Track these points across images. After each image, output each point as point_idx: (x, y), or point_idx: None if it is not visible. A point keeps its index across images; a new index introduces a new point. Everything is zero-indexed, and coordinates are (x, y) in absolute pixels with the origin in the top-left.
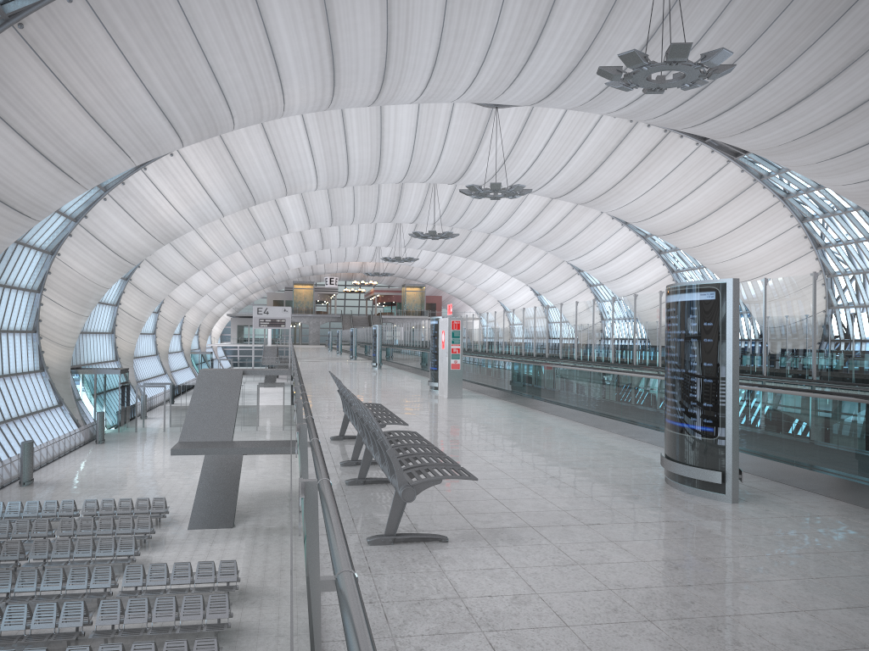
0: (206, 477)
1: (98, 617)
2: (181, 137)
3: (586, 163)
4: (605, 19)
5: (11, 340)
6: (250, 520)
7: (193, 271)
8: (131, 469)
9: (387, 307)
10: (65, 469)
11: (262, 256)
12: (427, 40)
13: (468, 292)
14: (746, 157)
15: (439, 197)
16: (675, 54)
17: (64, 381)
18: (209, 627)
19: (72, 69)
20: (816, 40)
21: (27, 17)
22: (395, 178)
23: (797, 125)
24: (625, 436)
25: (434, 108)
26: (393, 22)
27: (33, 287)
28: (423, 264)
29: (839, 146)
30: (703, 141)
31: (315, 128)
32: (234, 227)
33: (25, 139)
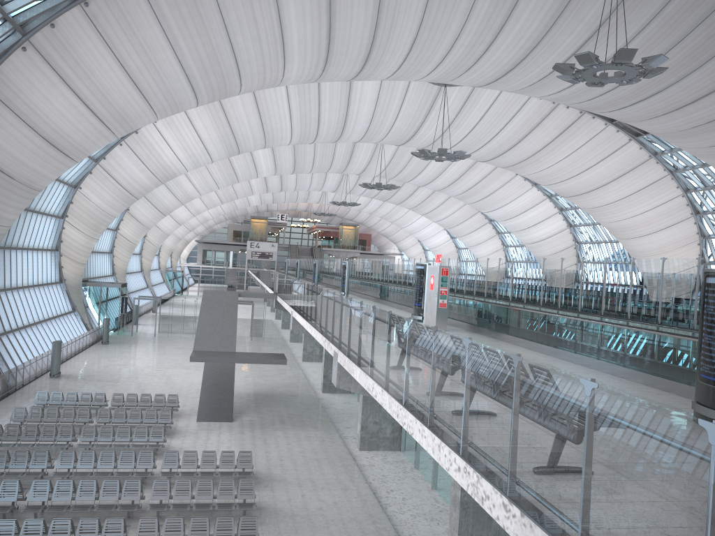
0: (207, 379)
1: (152, 493)
2: (198, 100)
3: (513, 135)
4: (554, 21)
5: (40, 256)
6: (245, 416)
7: (178, 205)
8: (136, 367)
9: (325, 240)
10: (83, 364)
11: (232, 195)
12: (407, 31)
13: (393, 232)
14: (645, 137)
15: (383, 155)
16: (622, 57)
17: (77, 291)
18: (241, 506)
19: (122, 41)
20: None
21: None
22: (354, 138)
23: (698, 115)
24: (617, 377)
25: (394, 84)
26: (382, 15)
27: (58, 214)
28: (360, 208)
29: None
30: (611, 122)
31: (295, 95)
32: (215, 171)
33: (78, 96)
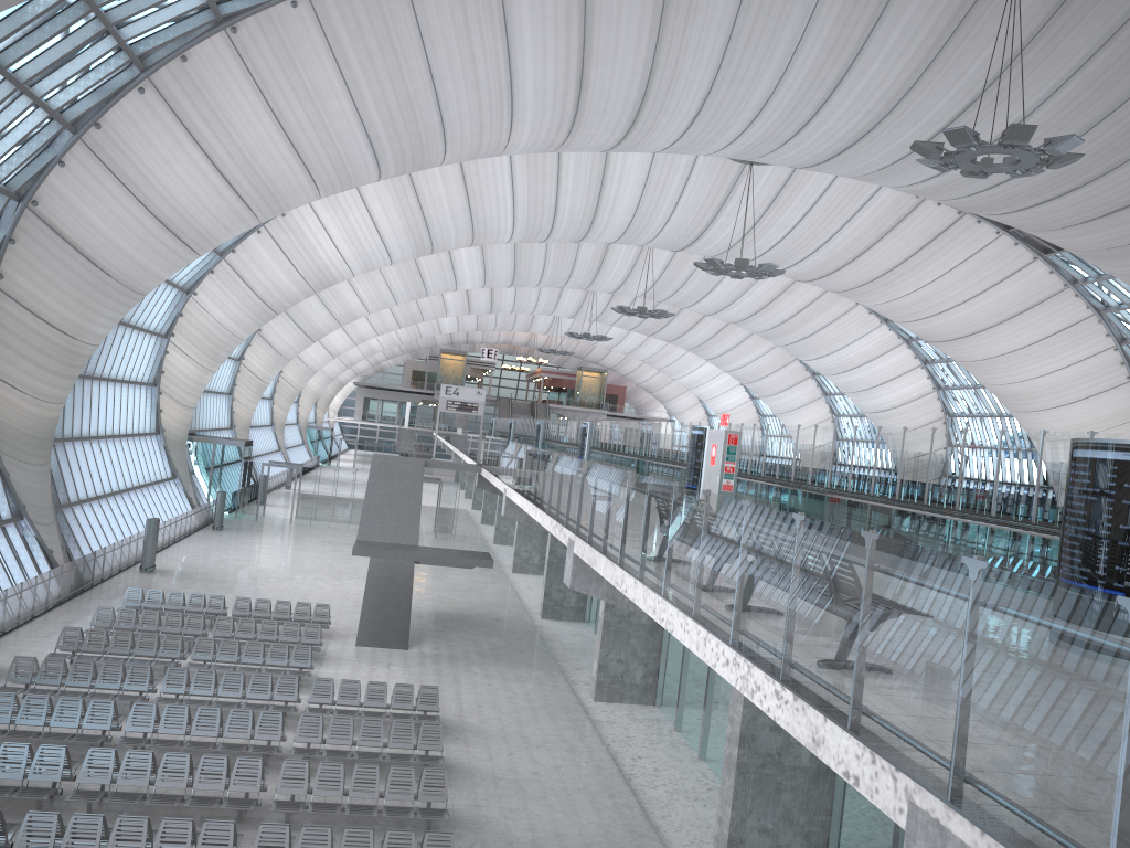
0: (373, 586)
1: (298, 732)
2: (381, 171)
3: (853, 242)
4: (918, 77)
5: (131, 393)
6: (426, 642)
7: (334, 327)
8: (265, 565)
9: (553, 393)
10: (187, 557)
11: (415, 315)
12: (696, 83)
13: (661, 385)
14: (1058, 255)
15: (652, 265)
16: (1014, 137)
17: (180, 448)
18: (422, 758)
19: (280, 83)
20: None
21: (242, 20)
22: (607, 237)
23: None
24: None
25: (673, 158)
26: (660, 59)
27: (160, 331)
28: (611, 345)
29: None
30: (1005, 229)
31: (522, 168)
32: (393, 277)
33: (212, 160)
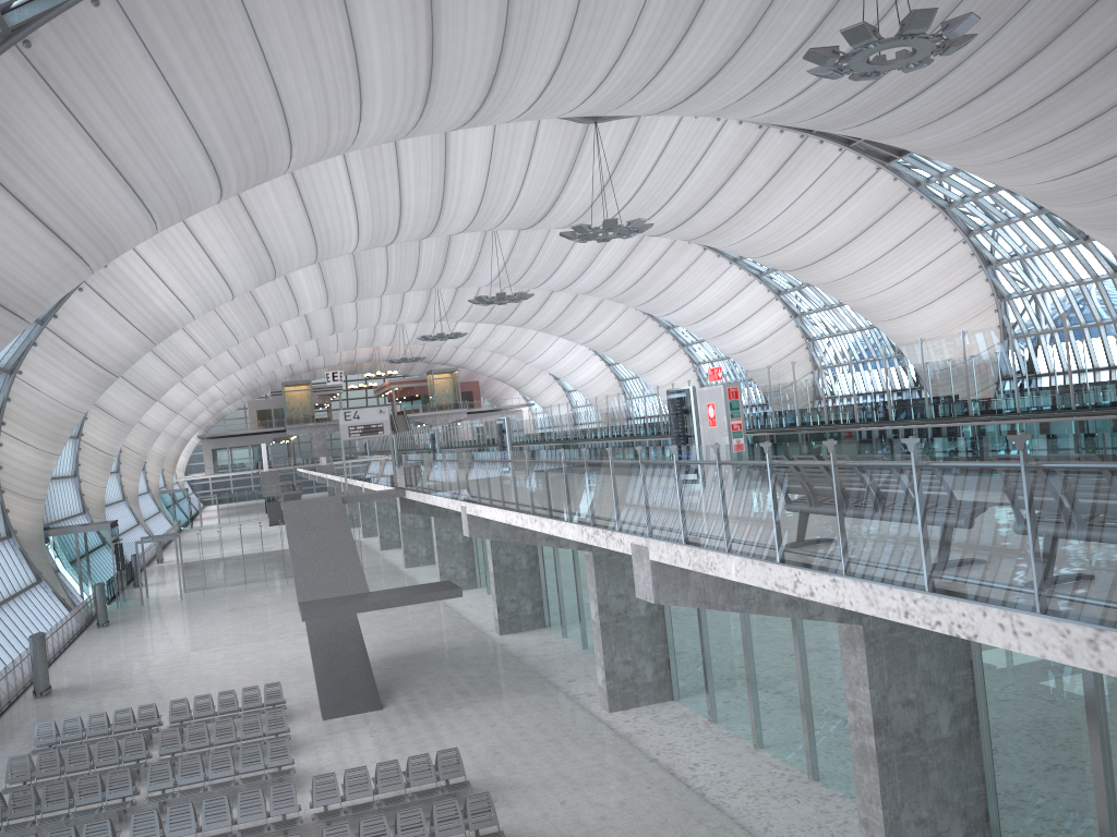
0: (319, 647)
1: None
2: (222, 190)
3: (704, 185)
4: None
5: None
6: (398, 695)
7: (175, 380)
8: (176, 653)
9: (406, 403)
10: (82, 666)
11: (255, 351)
12: (553, 33)
13: (514, 371)
14: (900, 161)
15: (497, 250)
16: (916, 24)
17: (38, 547)
18: None
19: (94, 101)
20: (1026, 2)
21: (35, 31)
22: (457, 227)
23: (992, 112)
24: None
25: (514, 130)
26: (514, 11)
27: None
28: (459, 342)
29: (1041, 134)
30: (847, 145)
31: (359, 168)
32: (230, 314)
33: (27, 207)
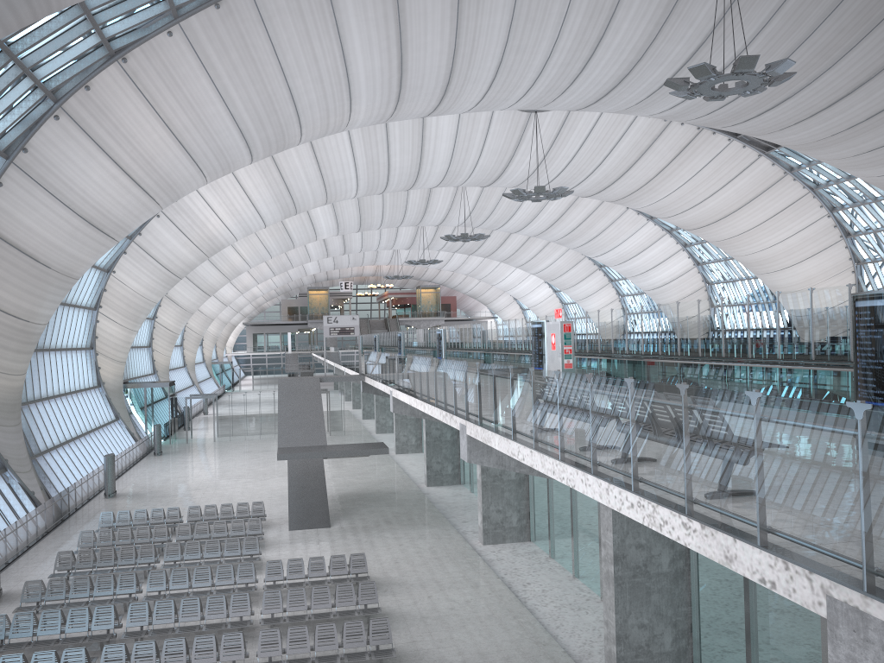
0: (294, 481)
1: (264, 606)
2: (252, 156)
3: (620, 162)
4: (659, 29)
5: (74, 357)
6: (343, 519)
7: (224, 282)
8: (202, 478)
9: (400, 309)
10: (139, 480)
11: (285, 264)
12: (490, 55)
13: (483, 291)
14: (777, 151)
15: (466, 200)
16: (743, 66)
17: (118, 395)
18: (364, 611)
19: (166, 97)
20: (859, 41)
21: (130, 52)
22: (431, 183)
23: (836, 121)
24: None
25: (475, 115)
26: (460, 40)
27: (90, 305)
28: (441, 265)
29: (877, 139)
30: (735, 136)
31: (359, 138)
32: (266, 237)
33: (119, 165)
